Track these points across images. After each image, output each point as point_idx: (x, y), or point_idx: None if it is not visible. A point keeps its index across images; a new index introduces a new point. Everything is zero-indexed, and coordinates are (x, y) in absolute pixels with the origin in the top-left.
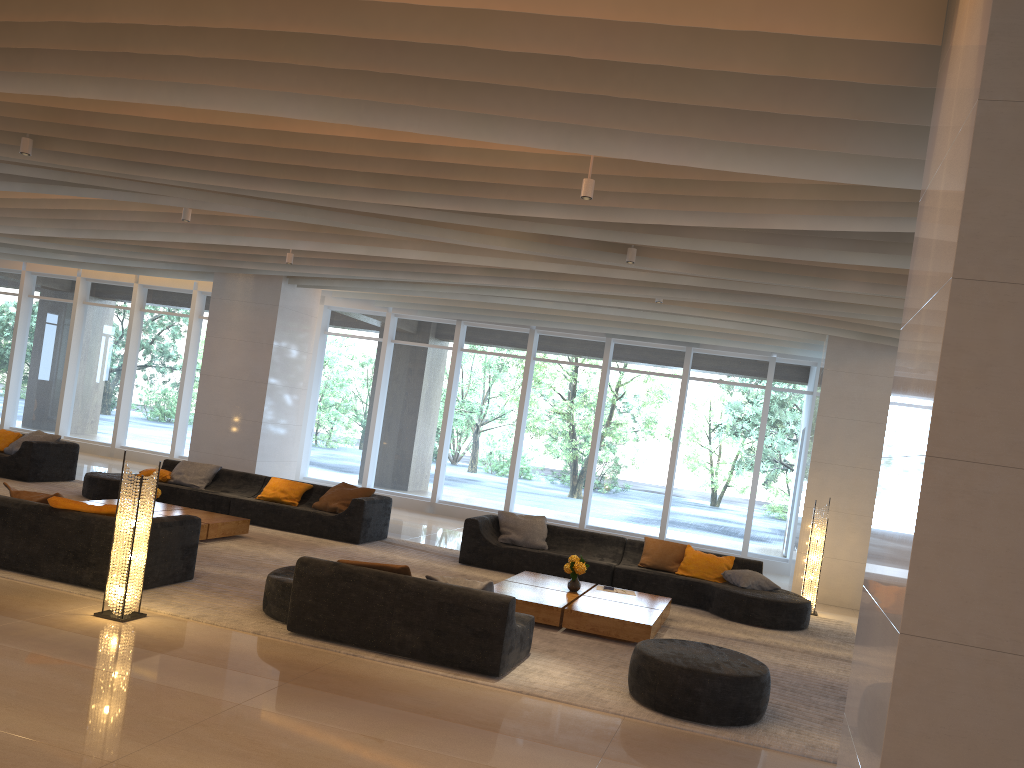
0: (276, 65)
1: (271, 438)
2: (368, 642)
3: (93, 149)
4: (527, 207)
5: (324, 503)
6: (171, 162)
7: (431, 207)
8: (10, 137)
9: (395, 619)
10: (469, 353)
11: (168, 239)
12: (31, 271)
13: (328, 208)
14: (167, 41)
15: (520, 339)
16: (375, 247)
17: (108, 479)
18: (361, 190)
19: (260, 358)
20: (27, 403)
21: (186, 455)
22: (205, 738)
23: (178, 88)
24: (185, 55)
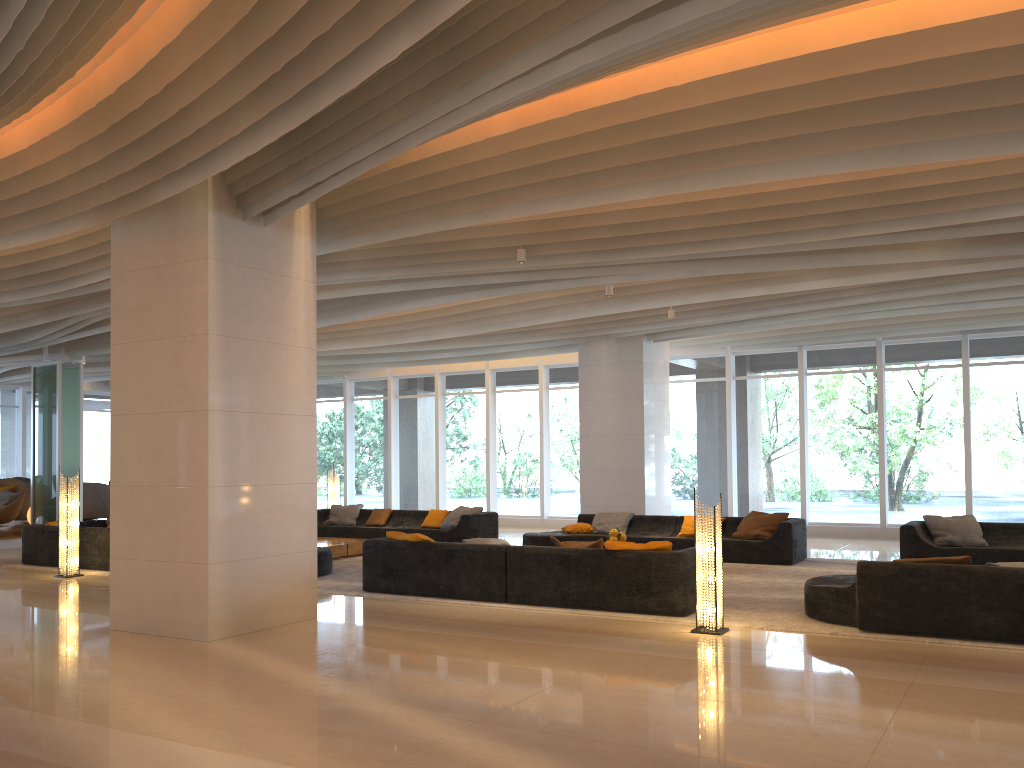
0: (822, 132)
1: (652, 484)
2: (947, 630)
3: (574, 246)
4: (994, 211)
5: (744, 532)
6: (642, 243)
7: (891, 231)
8: (505, 251)
9: (972, 605)
10: (814, 376)
11: (567, 318)
12: (395, 375)
13: (762, 255)
14: (731, 134)
15: (865, 353)
16: (774, 286)
17: (547, 536)
18: (817, 230)
19: (633, 412)
20: (406, 490)
21: (553, 515)
22: (929, 704)
23: (721, 172)
24: (750, 142)
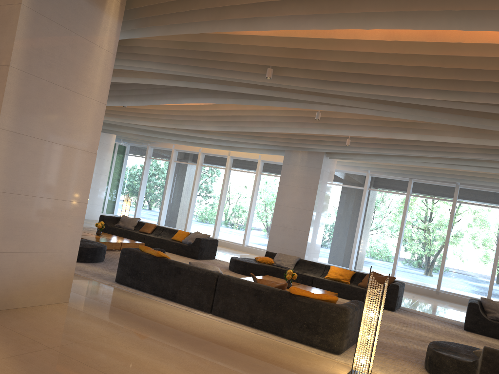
0: None
1: (311, 241)
2: None
3: (307, 74)
4: None
5: (366, 284)
6: (356, 80)
7: None
8: (258, 69)
9: None
10: (415, 197)
11: (285, 131)
12: (176, 149)
13: (431, 109)
14: None
15: (447, 190)
16: (423, 135)
17: (246, 262)
18: (485, 95)
19: (309, 197)
20: (170, 214)
21: (249, 245)
22: None
23: (456, 17)
24: None
